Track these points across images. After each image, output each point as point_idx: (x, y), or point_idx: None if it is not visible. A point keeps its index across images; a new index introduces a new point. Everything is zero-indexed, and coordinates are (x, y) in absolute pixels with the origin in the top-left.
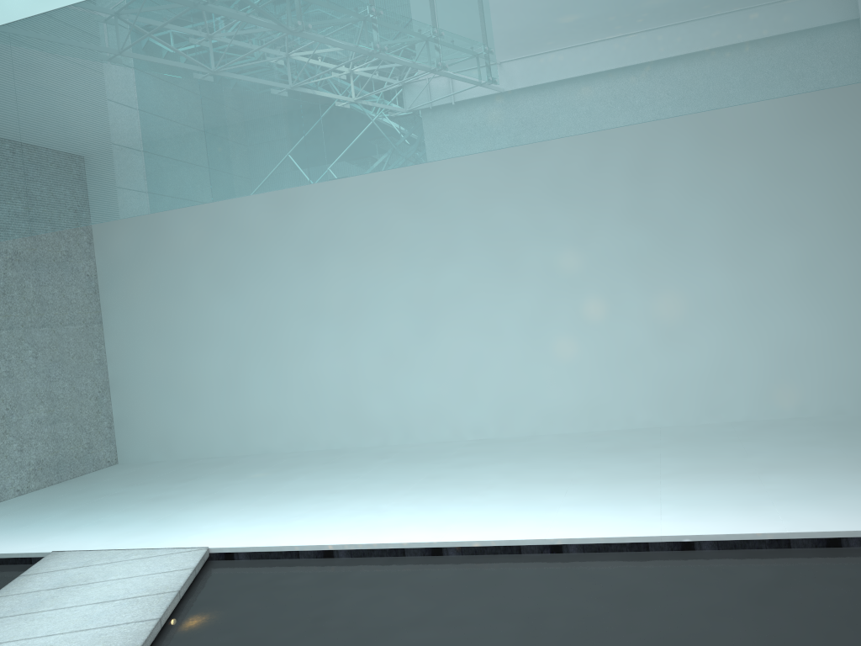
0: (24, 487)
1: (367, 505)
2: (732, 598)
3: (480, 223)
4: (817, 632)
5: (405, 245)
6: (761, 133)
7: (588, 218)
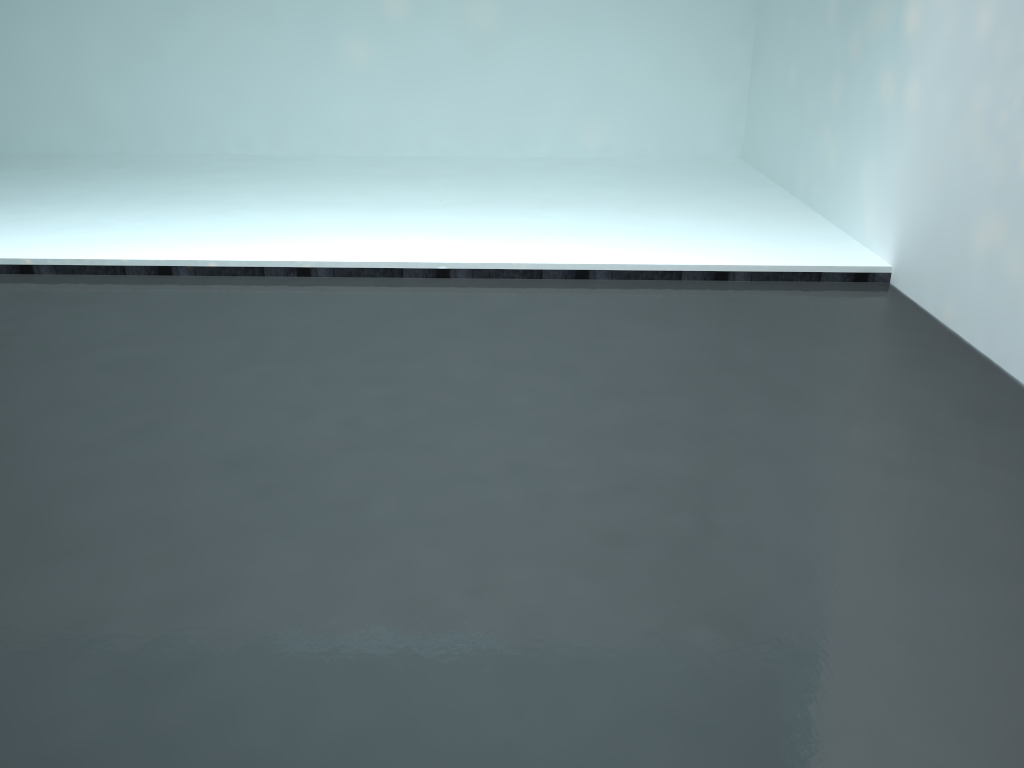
0: None
1: (85, 218)
2: (469, 321)
3: None
4: (534, 349)
5: None
6: None
7: None
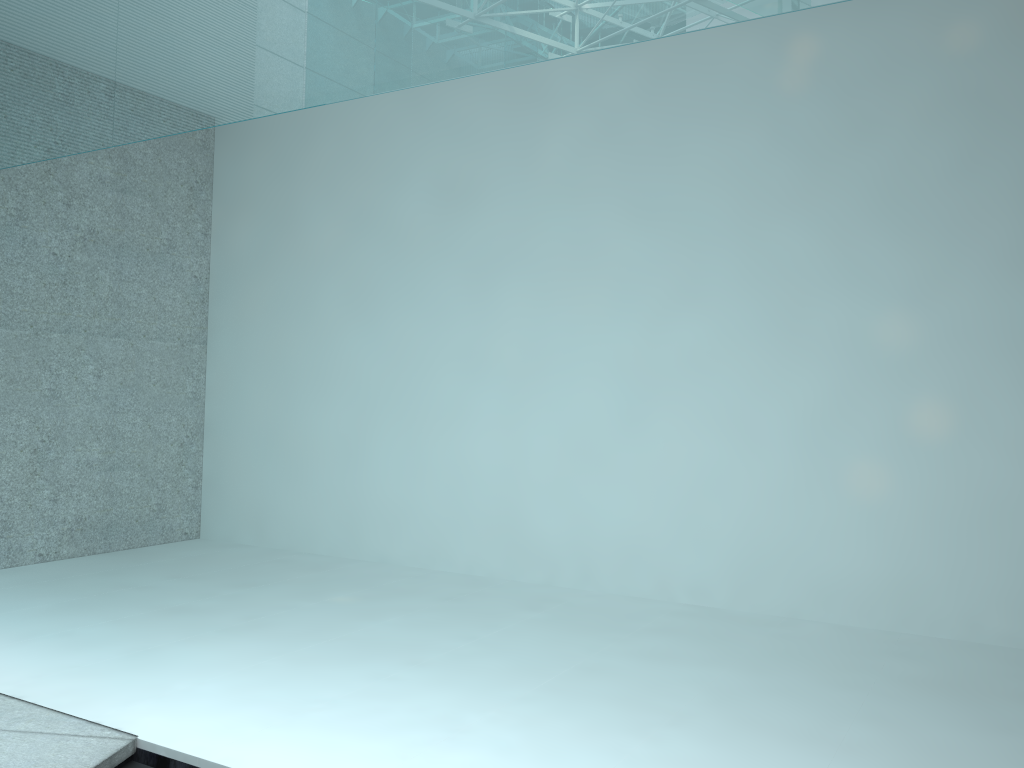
0: (51, 552)
1: (446, 706)
2: None
3: (746, 252)
4: None
5: (621, 276)
6: None
7: (938, 259)
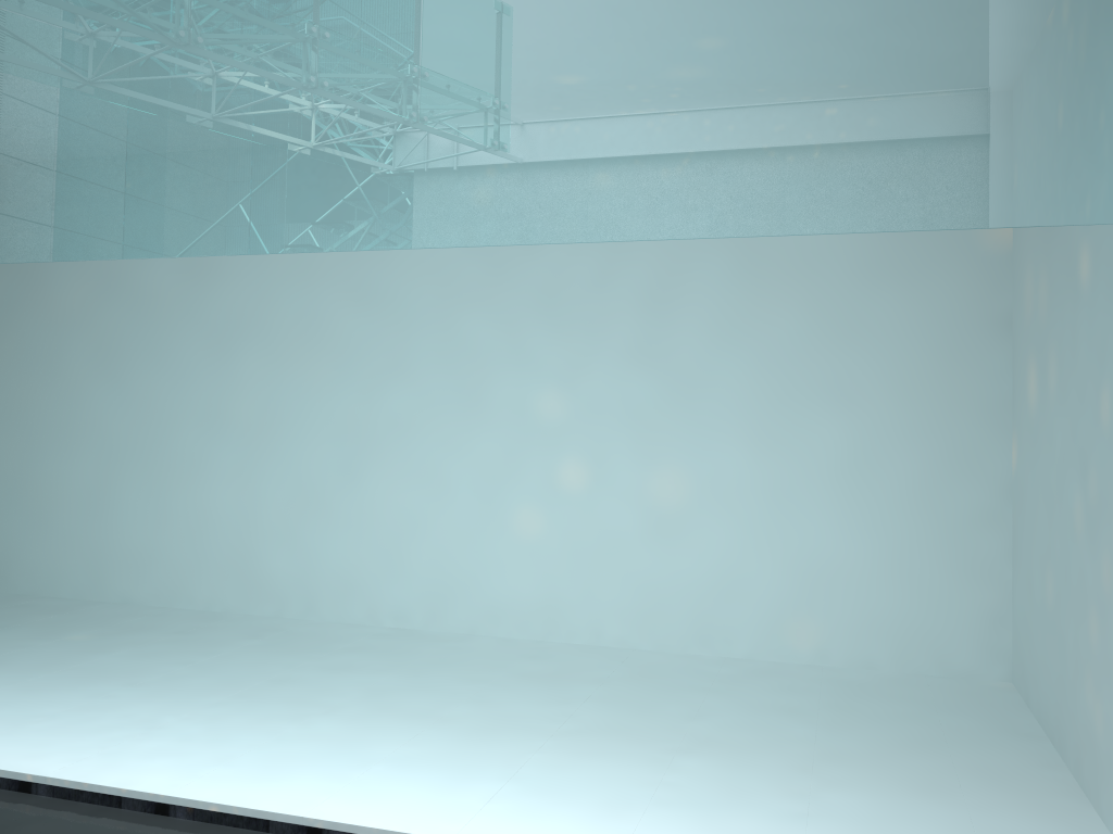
0: None
1: (149, 713)
2: None
3: (443, 335)
4: None
5: (344, 350)
6: (819, 270)
7: (582, 350)
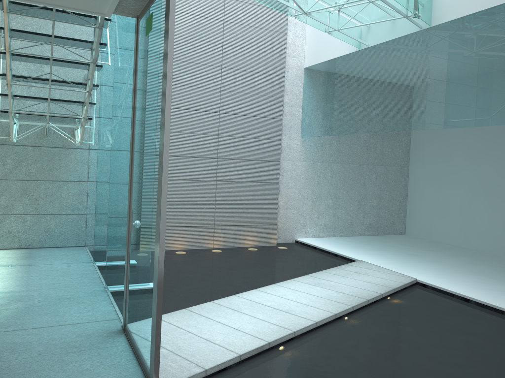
0: (362, 233)
1: (503, 288)
2: None
3: None
4: None
5: None
6: None
7: None
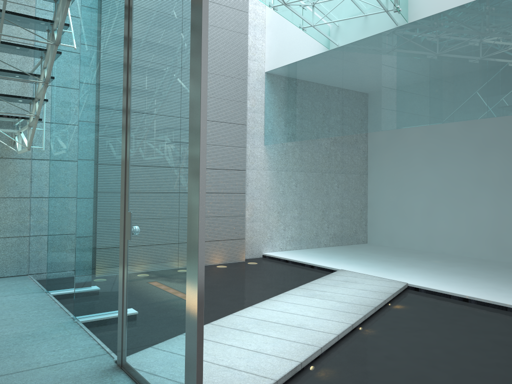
0: (327, 244)
1: (492, 285)
2: None
3: None
4: None
5: None
6: None
7: None
